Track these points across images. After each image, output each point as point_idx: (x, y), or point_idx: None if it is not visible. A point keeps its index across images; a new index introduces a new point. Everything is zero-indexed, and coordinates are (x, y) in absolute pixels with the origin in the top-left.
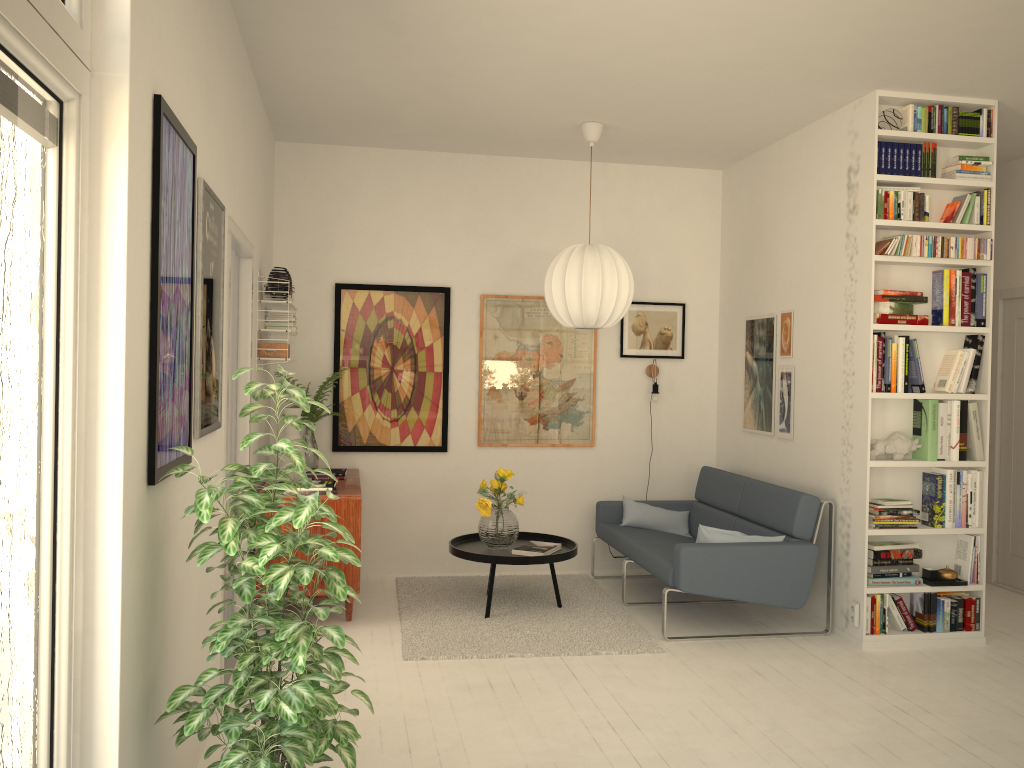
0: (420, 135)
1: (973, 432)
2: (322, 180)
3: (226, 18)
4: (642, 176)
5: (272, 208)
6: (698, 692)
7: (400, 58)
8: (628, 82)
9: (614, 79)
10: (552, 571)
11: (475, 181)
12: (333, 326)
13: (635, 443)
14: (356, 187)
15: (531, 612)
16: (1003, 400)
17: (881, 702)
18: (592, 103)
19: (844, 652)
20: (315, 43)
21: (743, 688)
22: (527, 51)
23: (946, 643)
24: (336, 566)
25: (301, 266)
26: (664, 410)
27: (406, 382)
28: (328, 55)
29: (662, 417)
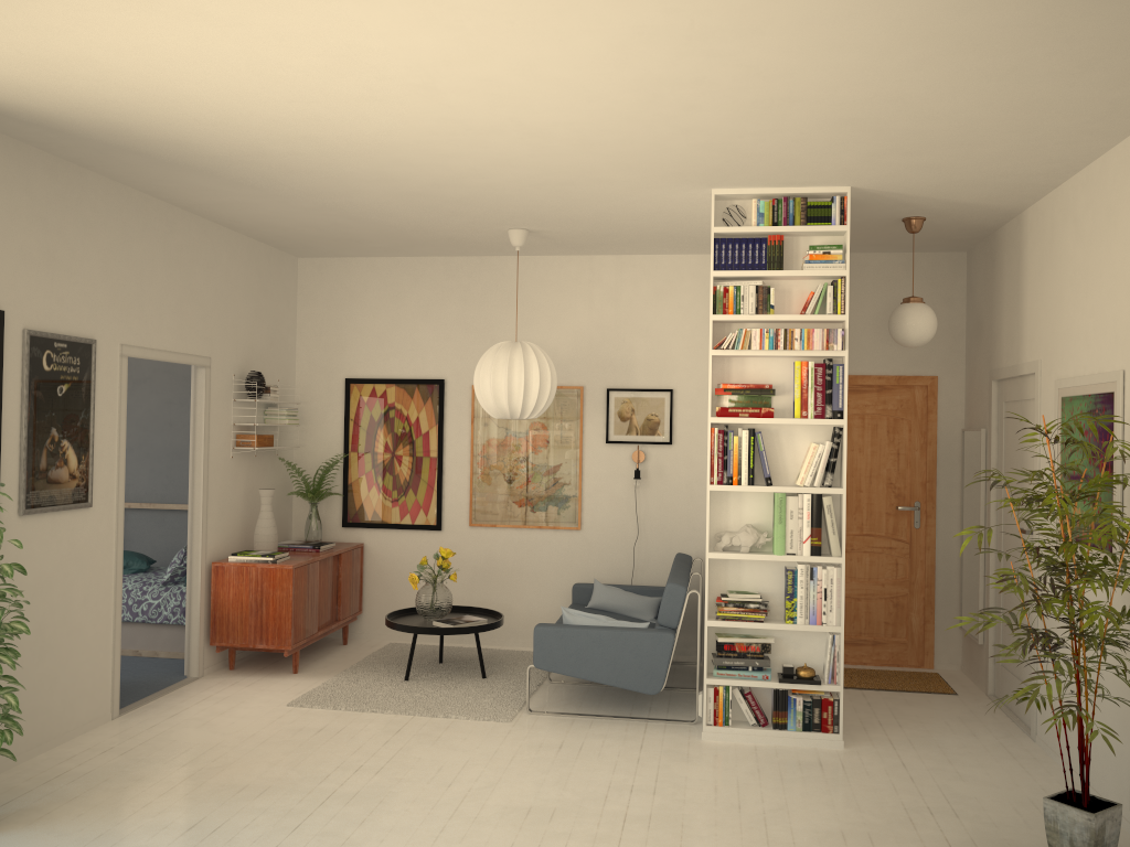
0: (398, 246)
1: (828, 527)
2: (336, 288)
3: (108, 197)
4: (628, 266)
5: (290, 316)
6: (477, 754)
7: (286, 202)
8: (486, 201)
9: (470, 200)
10: (477, 644)
11: (467, 281)
12: (344, 416)
13: (622, 527)
14: (364, 293)
15: (450, 680)
16: (998, 492)
17: (626, 781)
18: (487, 216)
19: (679, 739)
20: (213, 199)
21: (522, 756)
22: (367, 190)
23: (796, 742)
24: (272, 624)
25: (318, 364)
26: (652, 495)
27: (405, 466)
28: (234, 204)
29: (650, 502)
